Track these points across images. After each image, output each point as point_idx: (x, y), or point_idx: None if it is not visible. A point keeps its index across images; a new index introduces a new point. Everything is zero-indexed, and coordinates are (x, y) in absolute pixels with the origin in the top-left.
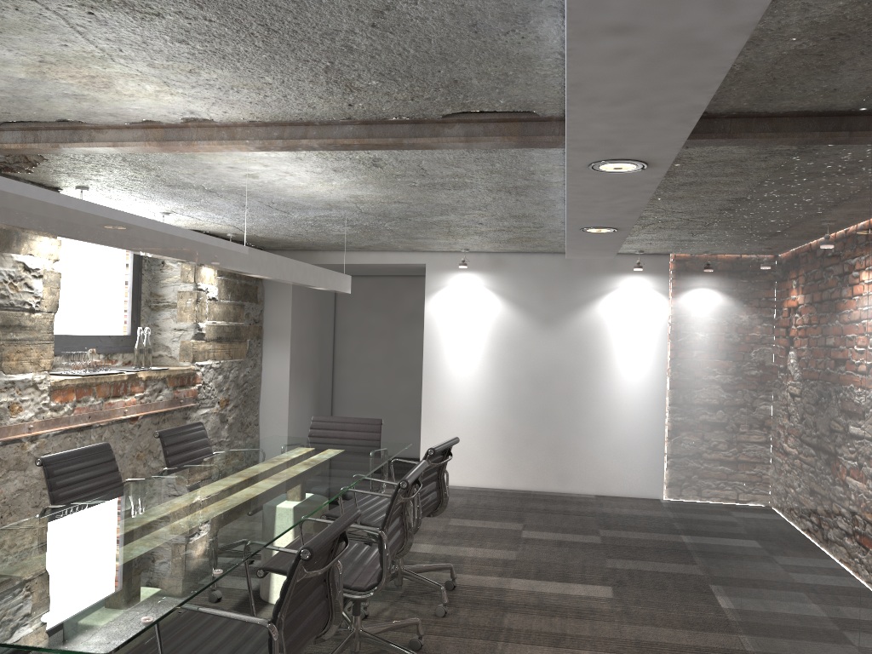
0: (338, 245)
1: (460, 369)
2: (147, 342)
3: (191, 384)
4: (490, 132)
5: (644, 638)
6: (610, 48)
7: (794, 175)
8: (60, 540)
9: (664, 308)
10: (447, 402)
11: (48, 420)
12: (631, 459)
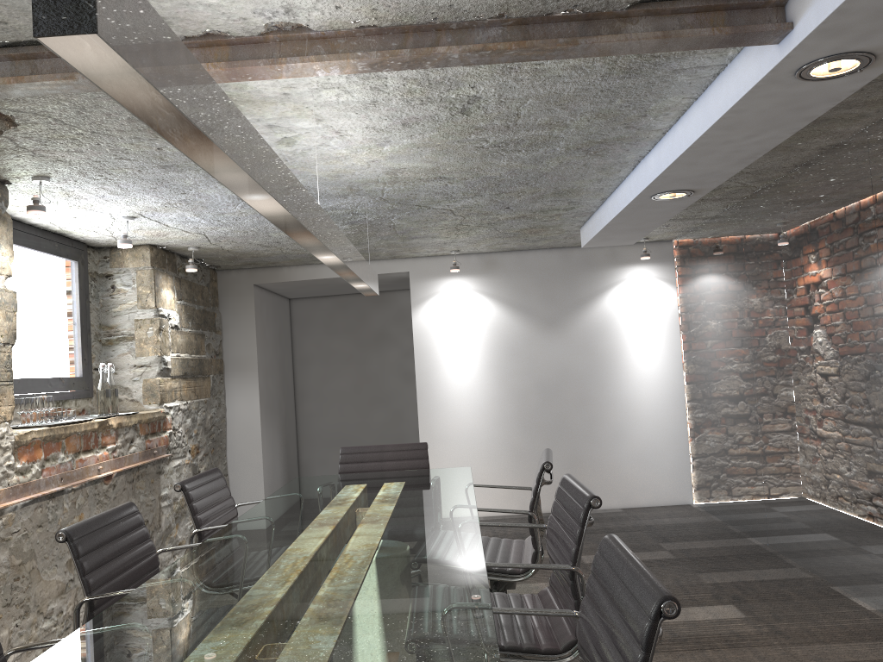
0: (311, 256)
1: (459, 385)
2: (112, 382)
3: (161, 430)
4: (687, 26)
5: (826, 659)
6: None
7: None
8: (180, 645)
9: (673, 298)
10: (448, 424)
11: (16, 486)
12: (655, 464)
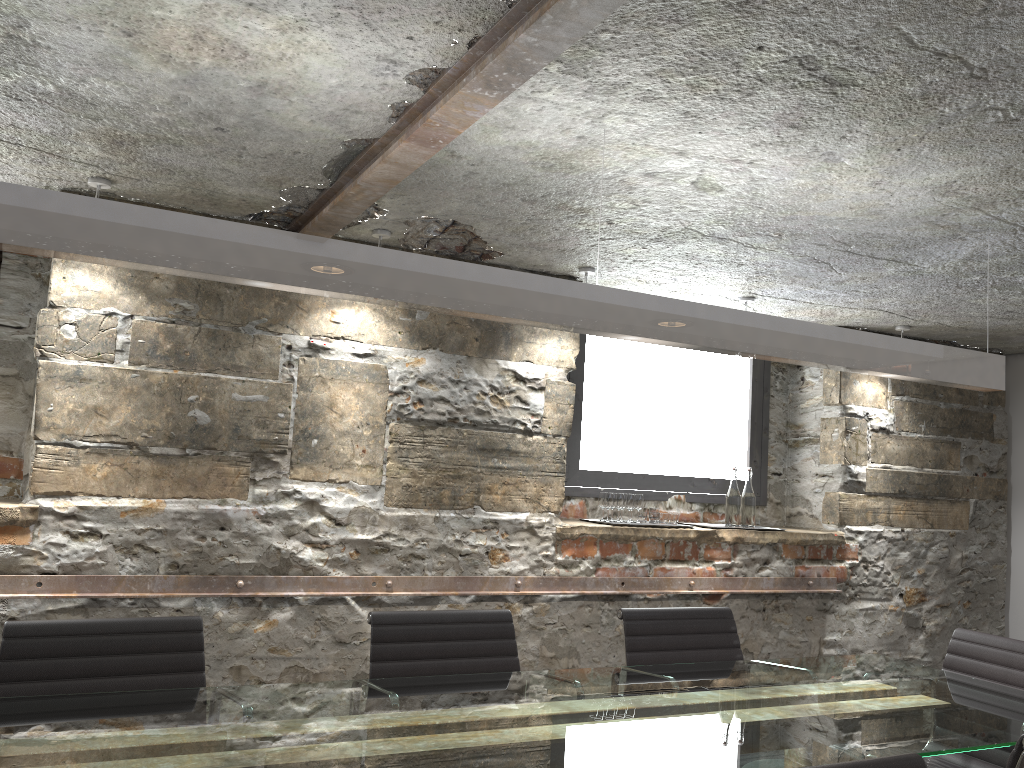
0: None
1: None
2: (747, 489)
3: (834, 558)
4: None
5: None
6: None
7: None
8: (152, 722)
9: None
10: None
11: (549, 578)
12: None
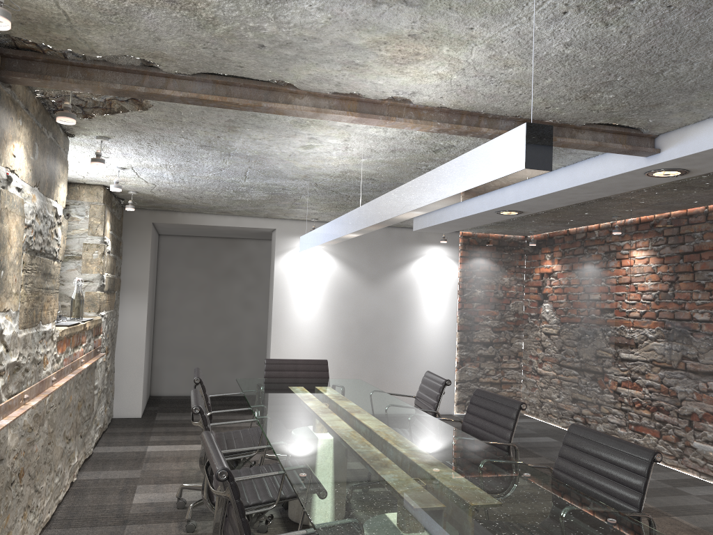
0: (209, 208)
1: (303, 317)
2: (81, 293)
3: (98, 334)
4: (608, 140)
5: None
6: None
7: (710, 188)
8: (371, 475)
9: (455, 271)
10: (292, 345)
11: (58, 371)
12: None
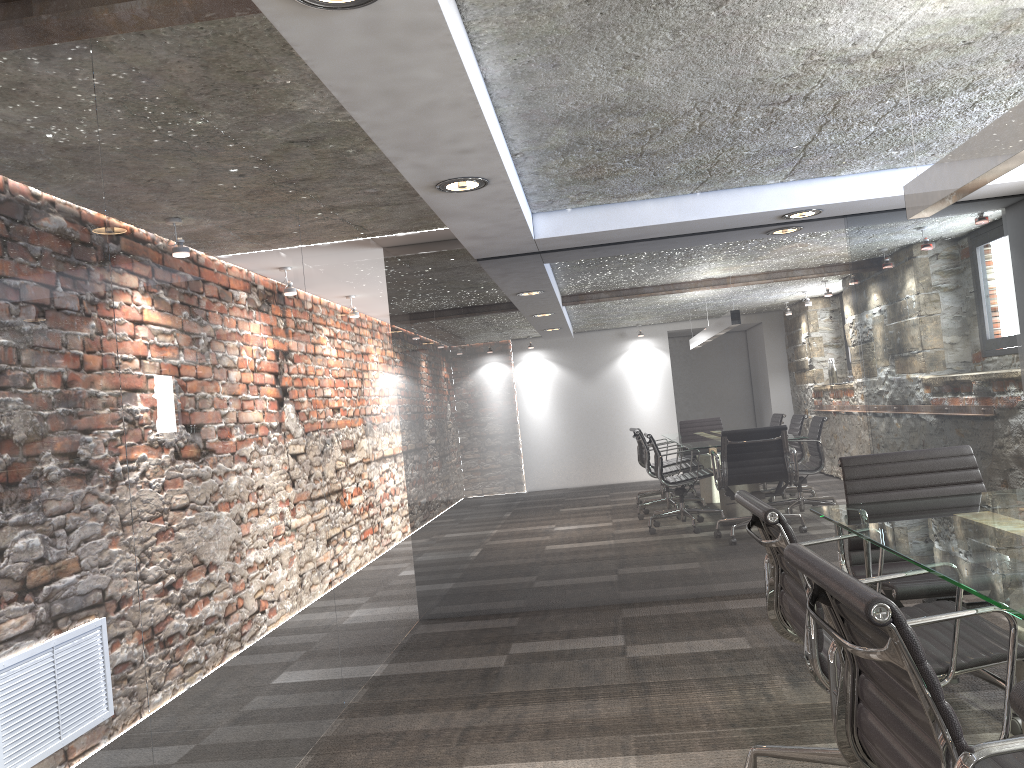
0: None
1: None
2: None
3: None
4: None
5: None
6: (465, 142)
7: None
8: None
9: None
10: None
11: None
12: None
